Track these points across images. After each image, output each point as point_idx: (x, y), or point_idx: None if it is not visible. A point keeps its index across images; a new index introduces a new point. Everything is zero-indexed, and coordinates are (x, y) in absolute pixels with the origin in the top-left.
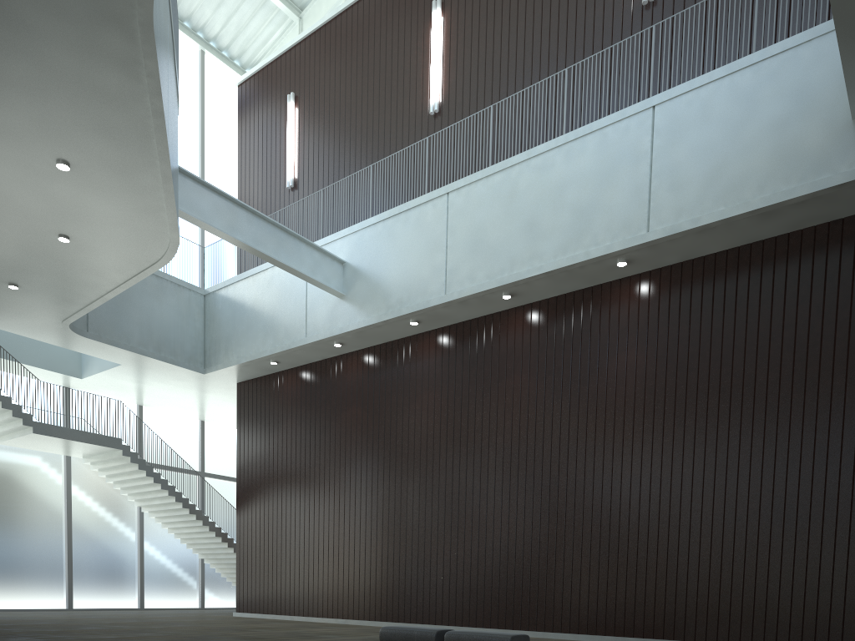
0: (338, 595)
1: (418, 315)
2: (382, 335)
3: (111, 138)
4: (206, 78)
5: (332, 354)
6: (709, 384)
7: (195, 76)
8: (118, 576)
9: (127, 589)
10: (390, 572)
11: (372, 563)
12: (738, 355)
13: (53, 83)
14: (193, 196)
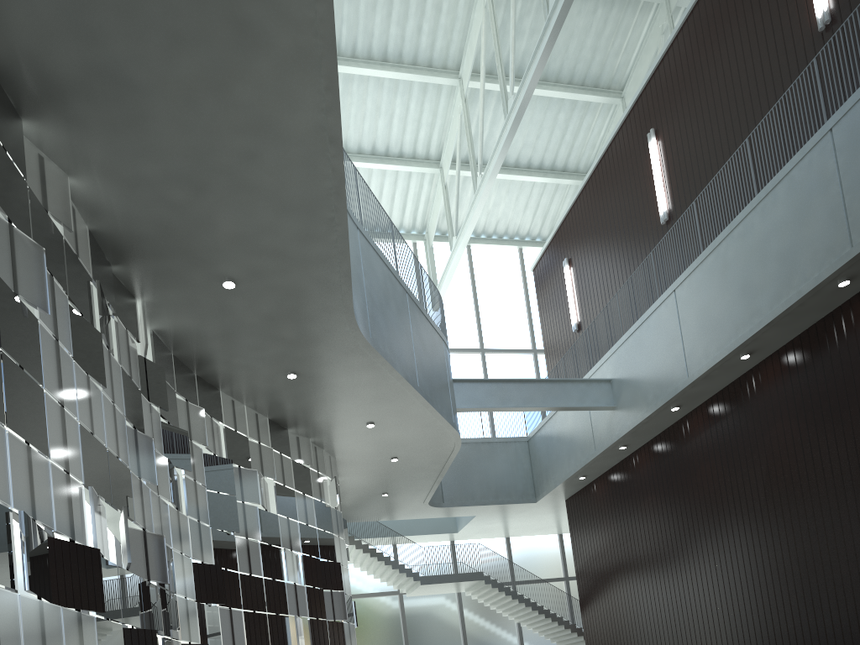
0: None
1: (673, 401)
2: (656, 427)
3: (384, 400)
4: (526, 266)
5: (624, 455)
6: None
7: (517, 269)
8: None
9: None
10: (703, 642)
11: (687, 635)
12: None
13: (342, 392)
14: (470, 393)
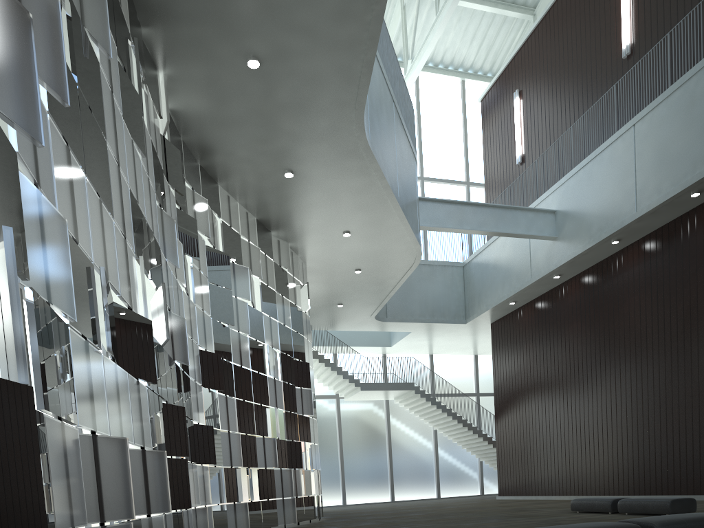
0: (570, 477)
1: (616, 235)
2: (591, 259)
3: (366, 210)
4: (467, 99)
5: (555, 284)
6: None
7: (459, 102)
8: (422, 476)
9: (428, 485)
10: (610, 454)
11: (595, 448)
12: None
13: (330, 197)
14: (432, 212)
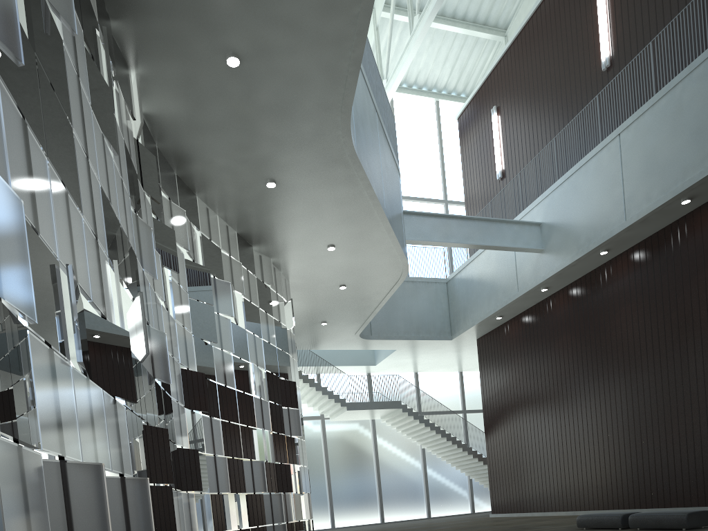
0: (566, 492)
1: (605, 245)
2: (579, 270)
3: (351, 221)
4: (441, 119)
5: (542, 297)
6: None
7: (433, 122)
8: (411, 496)
9: (418, 505)
10: (607, 467)
11: (591, 462)
12: None
13: (314, 208)
14: (417, 226)
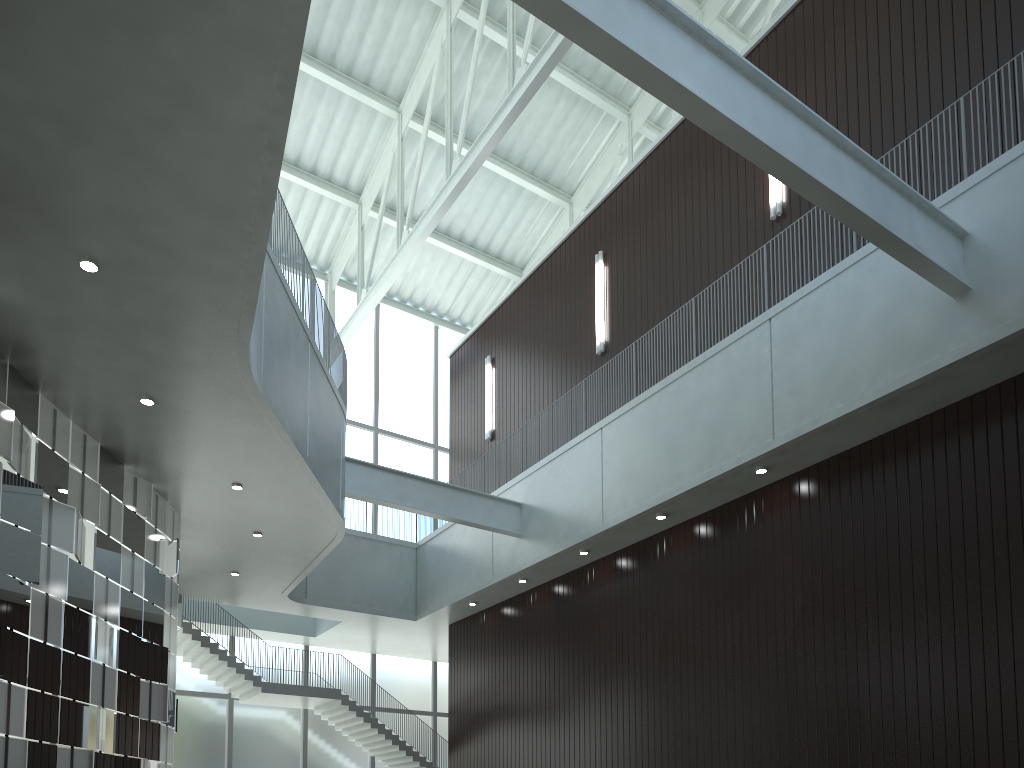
0: None
1: (584, 545)
2: (561, 567)
3: (262, 462)
4: (440, 348)
5: (522, 589)
6: (865, 582)
7: (430, 349)
8: None
9: None
10: None
11: None
12: (892, 548)
13: (210, 438)
14: (364, 478)
